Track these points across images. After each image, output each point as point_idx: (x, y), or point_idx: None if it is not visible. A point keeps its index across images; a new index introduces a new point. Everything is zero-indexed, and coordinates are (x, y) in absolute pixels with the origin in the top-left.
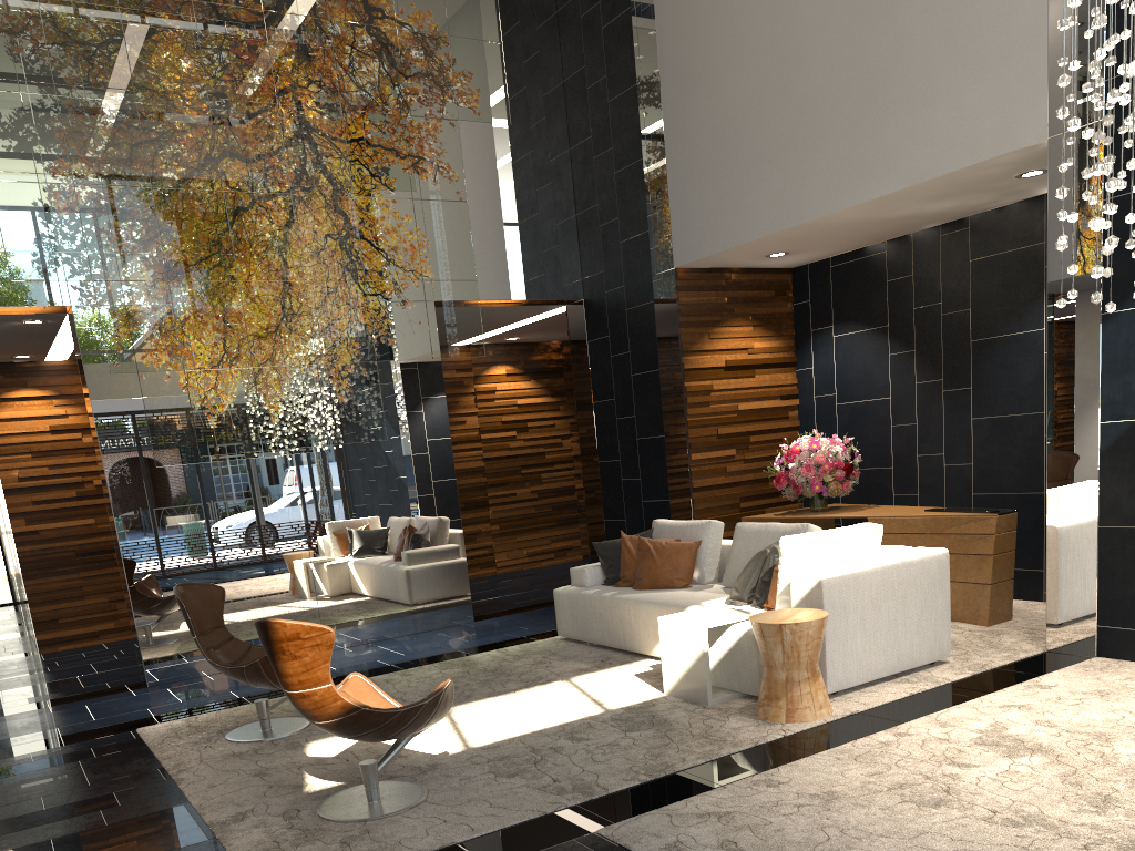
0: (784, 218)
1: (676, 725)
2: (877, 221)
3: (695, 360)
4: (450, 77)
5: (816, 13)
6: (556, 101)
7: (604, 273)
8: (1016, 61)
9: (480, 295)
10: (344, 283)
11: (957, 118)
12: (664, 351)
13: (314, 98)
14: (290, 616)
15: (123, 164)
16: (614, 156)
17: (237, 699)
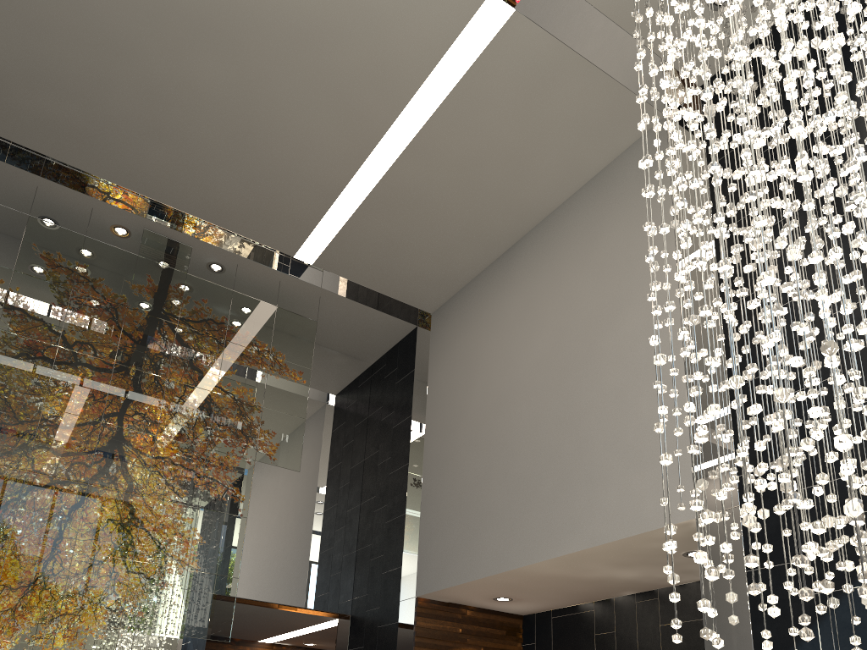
0: (496, 565)
1: None
2: (577, 579)
3: None
4: (256, 431)
5: (527, 422)
6: (356, 470)
7: (368, 595)
8: None
9: (257, 595)
10: (111, 558)
11: (624, 497)
12: None
13: (135, 423)
14: None
15: None
16: (387, 510)
17: None
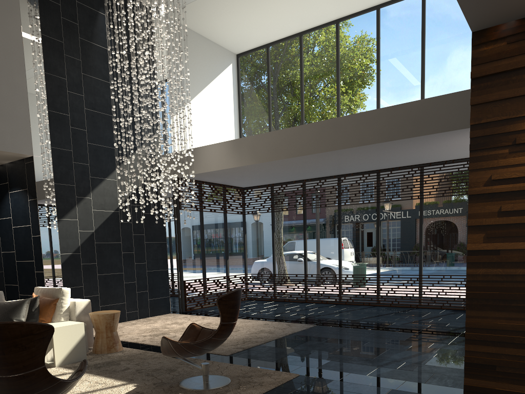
0: None
1: (114, 360)
2: None
3: None
4: None
5: None
6: None
7: None
8: (19, 123)
9: None
10: None
11: None
12: None
13: None
14: None
15: None
16: None
17: None
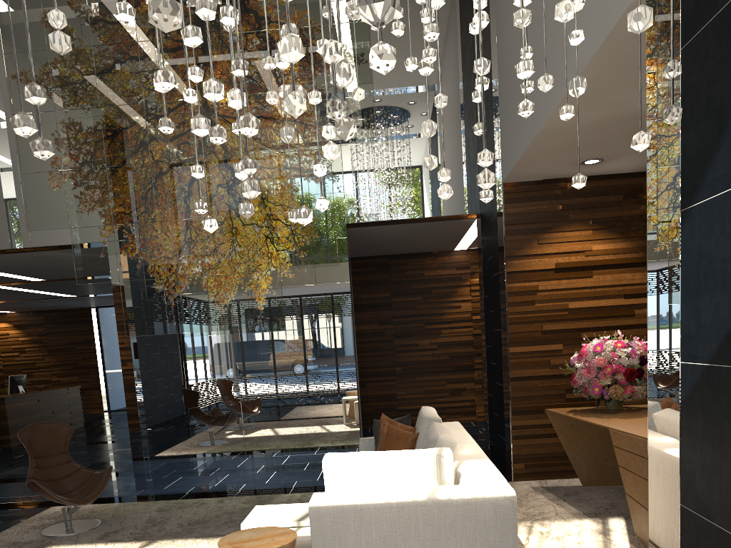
0: (532, 128)
1: None
2: (635, 116)
3: (520, 264)
4: (321, 55)
5: None
6: (465, 55)
7: None
8: None
9: (385, 216)
10: (229, 217)
11: None
12: (500, 256)
13: None
14: (225, 442)
15: (90, 154)
16: (485, 93)
17: (129, 497)
